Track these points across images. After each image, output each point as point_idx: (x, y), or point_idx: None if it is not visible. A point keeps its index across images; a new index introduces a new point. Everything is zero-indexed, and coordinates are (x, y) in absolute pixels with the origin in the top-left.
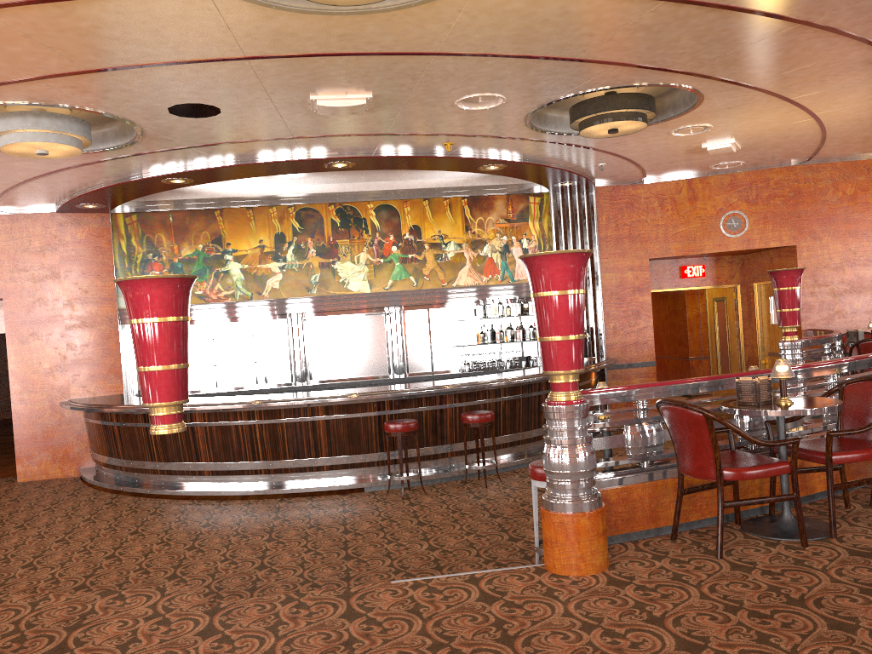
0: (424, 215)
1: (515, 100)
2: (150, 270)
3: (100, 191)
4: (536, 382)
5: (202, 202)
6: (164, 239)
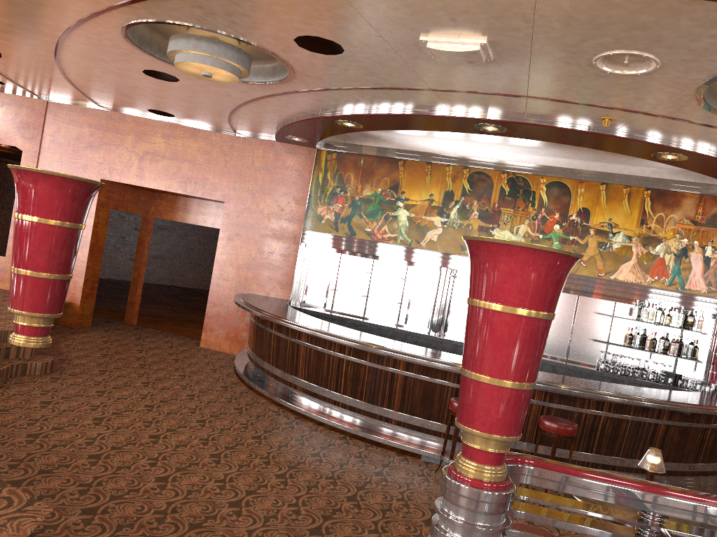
0: (597, 199)
1: (673, 64)
2: (335, 202)
3: (293, 125)
4: (655, 408)
5: (389, 151)
6: (352, 178)
